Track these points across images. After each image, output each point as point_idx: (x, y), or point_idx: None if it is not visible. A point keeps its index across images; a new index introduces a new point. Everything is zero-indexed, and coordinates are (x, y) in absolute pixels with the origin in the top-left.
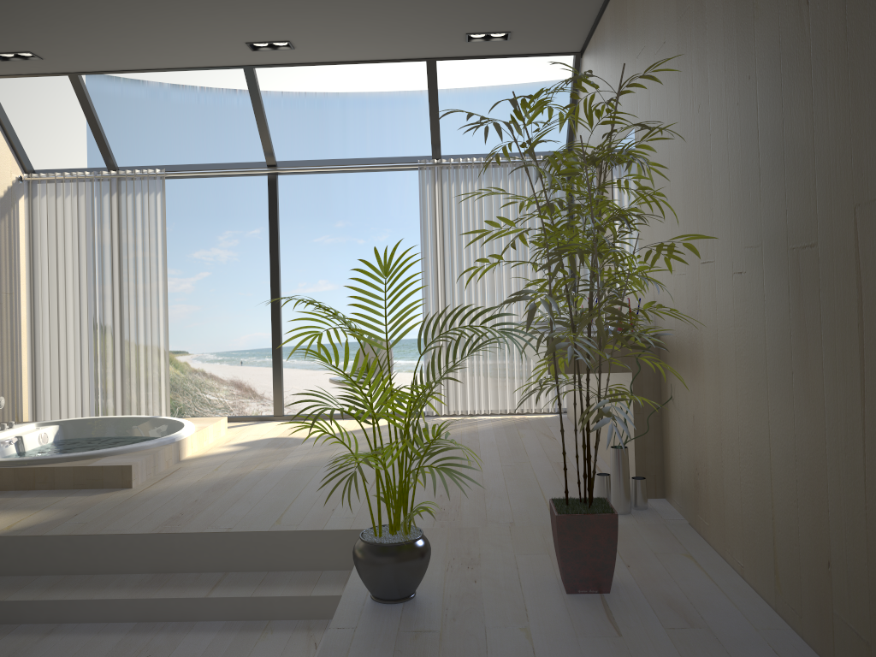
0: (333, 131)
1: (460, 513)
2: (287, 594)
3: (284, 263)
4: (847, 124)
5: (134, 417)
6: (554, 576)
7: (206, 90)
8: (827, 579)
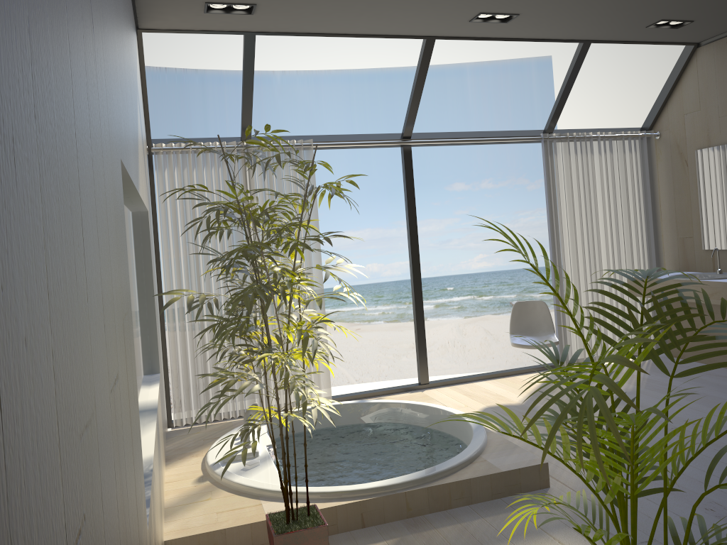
0: (193, 105)
1: None
2: None
3: None
4: None
5: (338, 404)
6: None
7: None
8: None
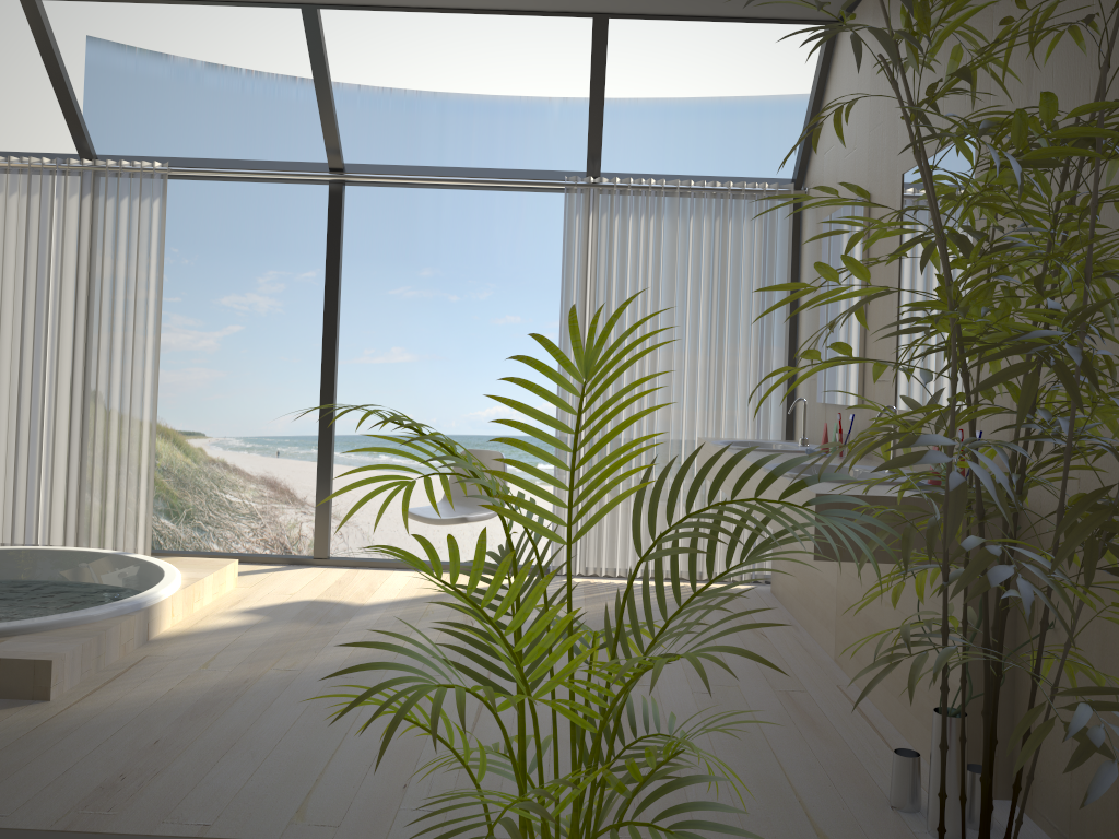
0: (425, 144)
1: (644, 815)
2: None
3: (346, 320)
4: None
5: (89, 551)
6: None
7: (254, 74)
8: None
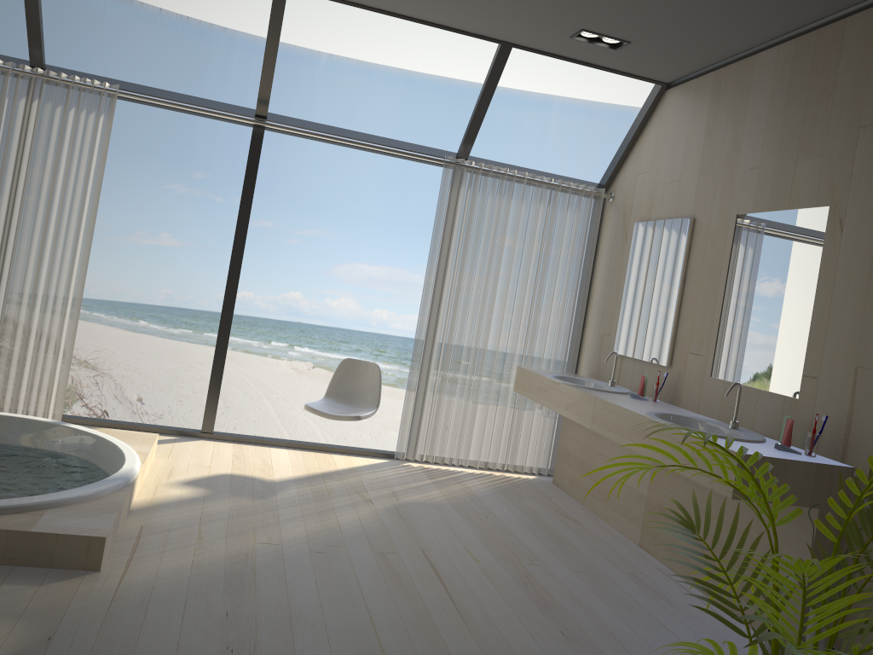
0: (211, 69)
1: None
2: None
3: (124, 204)
4: None
5: (27, 418)
6: None
7: None
8: None
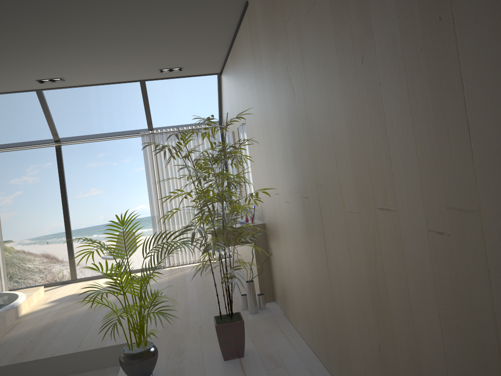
0: (92, 101)
1: (175, 326)
2: None
3: (69, 180)
4: (311, 151)
5: None
6: (219, 352)
7: None
8: (326, 338)
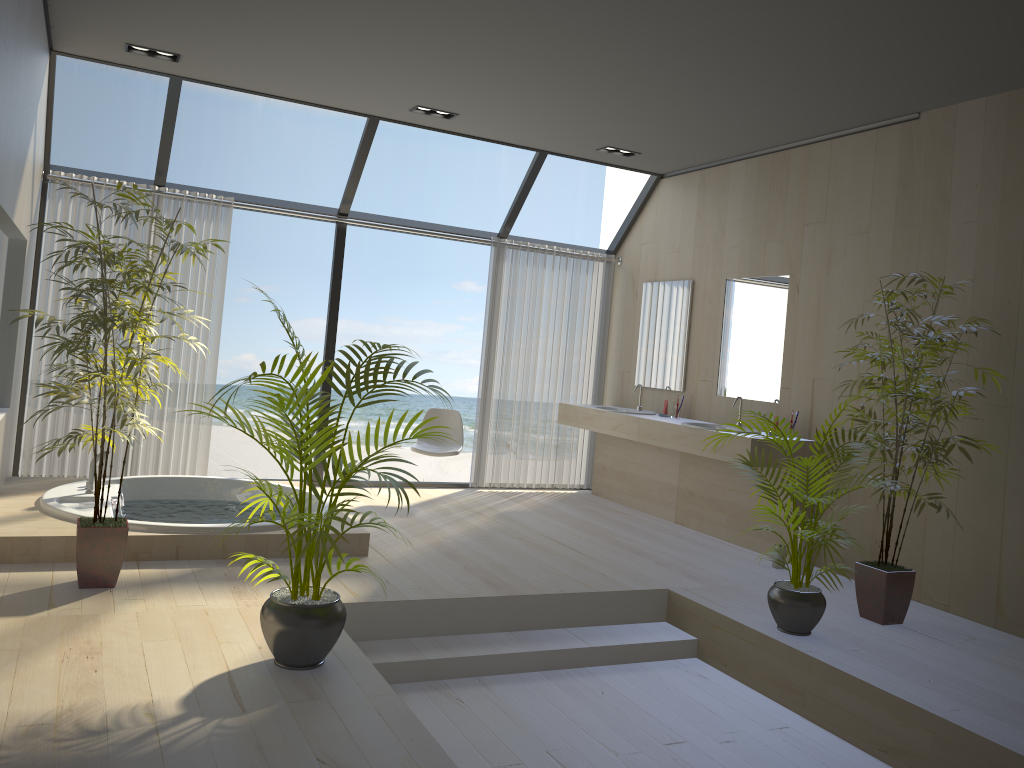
0: (138, 119)
1: (702, 576)
2: (645, 641)
3: None
4: None
5: (206, 477)
6: (853, 615)
7: None
8: None
